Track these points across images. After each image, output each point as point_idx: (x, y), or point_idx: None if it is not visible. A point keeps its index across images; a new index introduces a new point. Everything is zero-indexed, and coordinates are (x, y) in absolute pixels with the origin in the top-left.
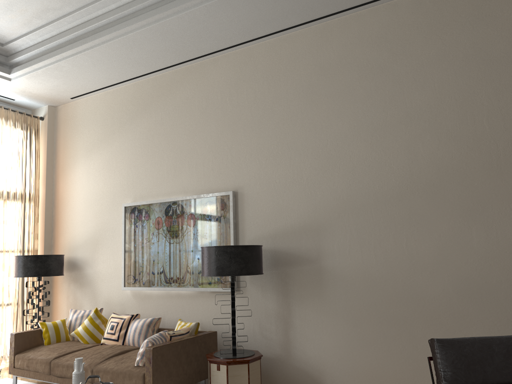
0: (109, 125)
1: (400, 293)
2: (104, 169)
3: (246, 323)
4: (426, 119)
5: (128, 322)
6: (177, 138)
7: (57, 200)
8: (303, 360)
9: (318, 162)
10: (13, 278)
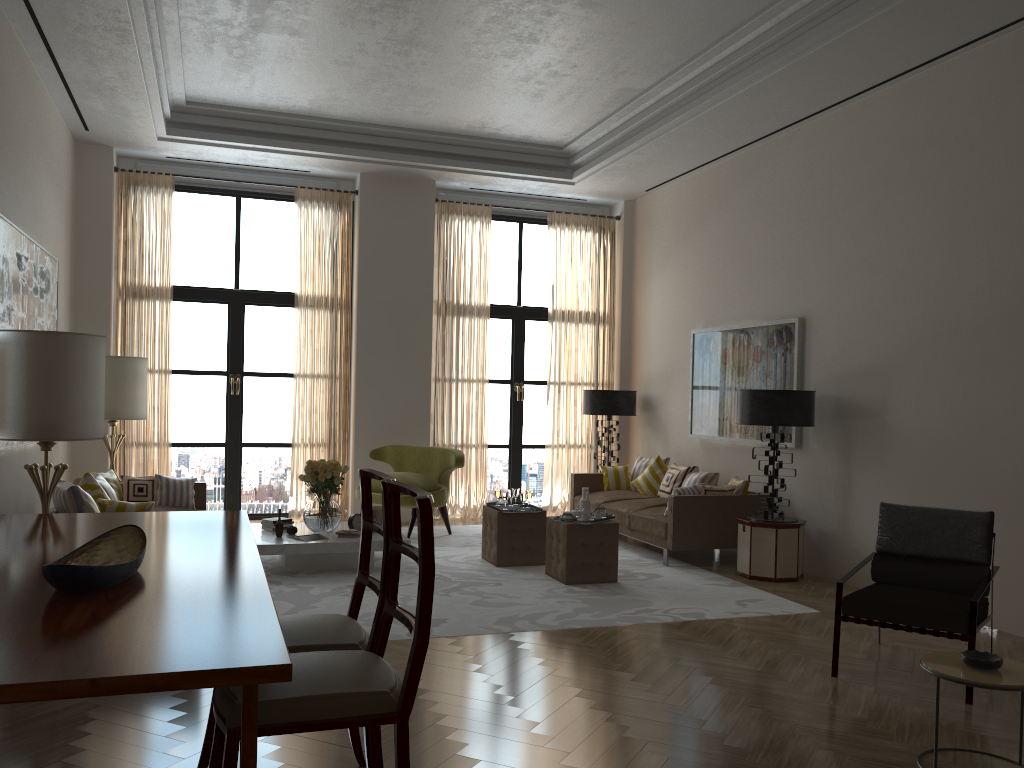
0: (683, 226)
1: (964, 463)
2: (678, 283)
3: (806, 489)
4: (1015, 222)
5: (684, 474)
6: (749, 244)
7: (634, 322)
8: (859, 540)
9: (891, 280)
10: (585, 416)
